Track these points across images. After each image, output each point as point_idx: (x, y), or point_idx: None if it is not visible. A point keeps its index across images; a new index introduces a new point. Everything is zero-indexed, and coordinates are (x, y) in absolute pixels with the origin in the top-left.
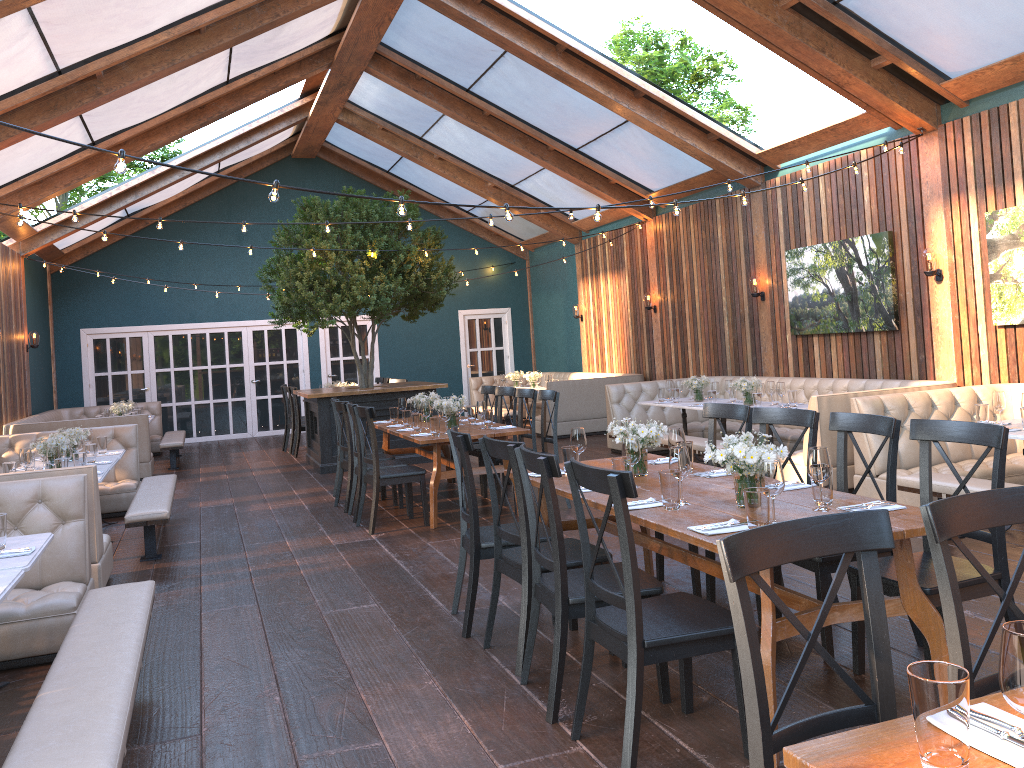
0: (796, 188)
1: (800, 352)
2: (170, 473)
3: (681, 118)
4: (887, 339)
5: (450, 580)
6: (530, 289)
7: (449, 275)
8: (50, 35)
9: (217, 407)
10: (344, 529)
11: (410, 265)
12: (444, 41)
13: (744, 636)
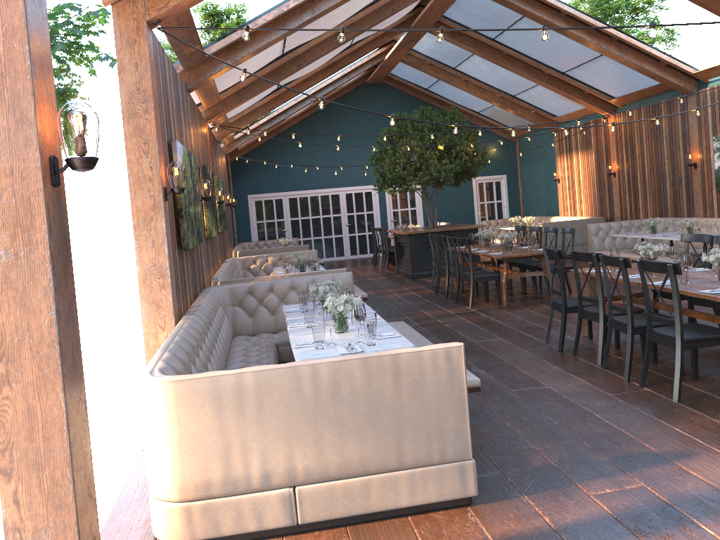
0: None
1: None
2: None
3: (641, 52)
4: None
5: (533, 329)
6: (519, 162)
7: (484, 158)
8: (288, 38)
9: (326, 241)
10: (452, 306)
11: (462, 153)
12: (483, 12)
13: None
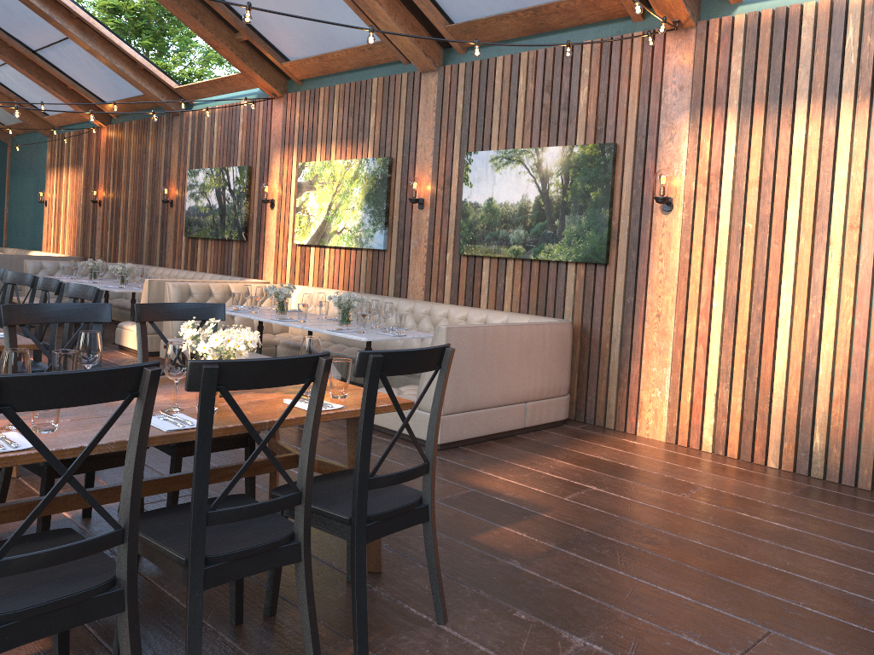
0: (201, 122)
1: (190, 251)
2: None
3: (113, 45)
4: (240, 247)
5: None
6: (9, 171)
7: None
8: None
9: None
10: None
11: None
12: None
13: None
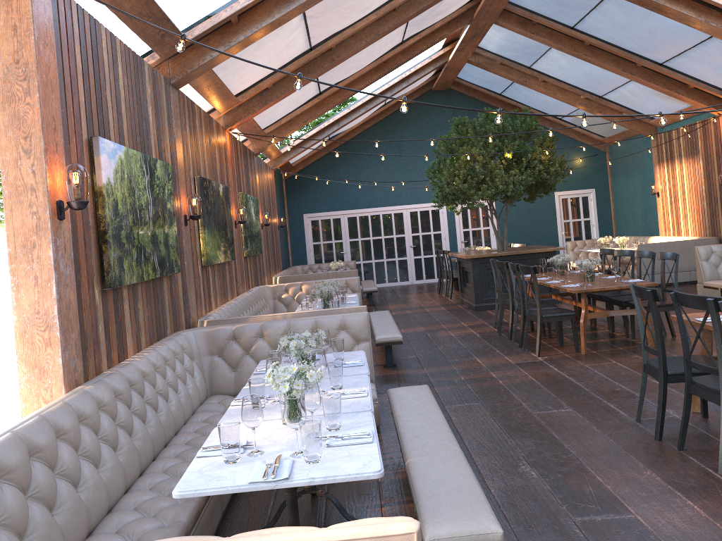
0: None
1: None
2: (370, 308)
3: None
4: None
5: (619, 395)
6: (610, 174)
7: (563, 167)
8: (311, 25)
9: (388, 264)
10: (514, 352)
11: (535, 161)
12: None
13: None
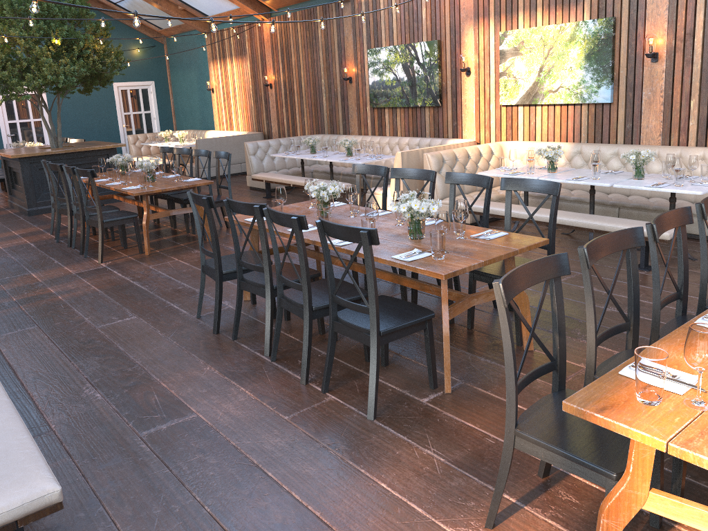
0: (376, 5)
1: (376, 119)
2: None
3: None
4: (433, 112)
5: (182, 293)
6: (169, 67)
7: (120, 59)
8: None
9: None
10: (76, 260)
11: (89, 51)
12: None
13: (508, 336)
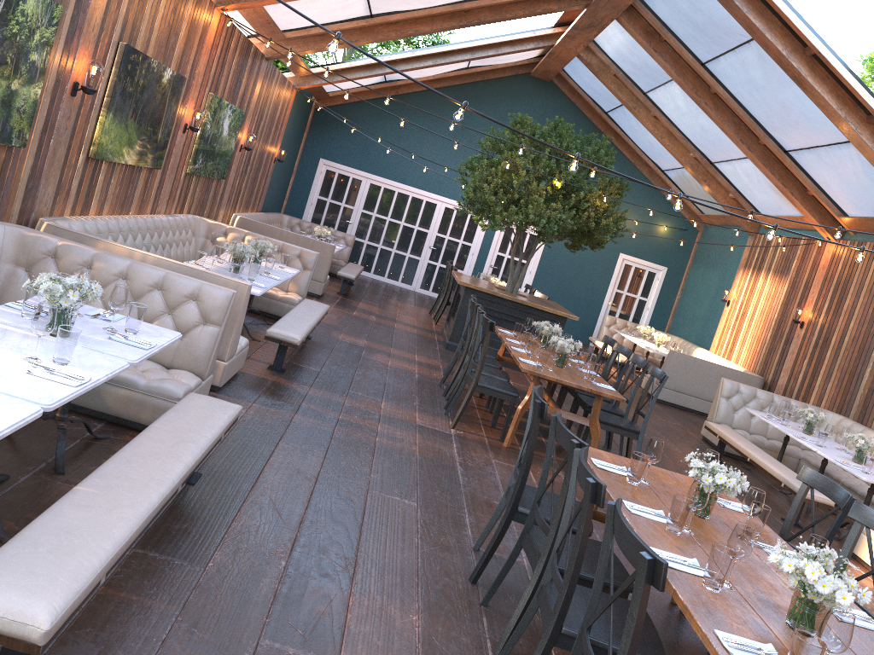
0: None
1: None
2: (336, 297)
3: None
4: None
5: (490, 510)
6: (692, 258)
7: (618, 225)
8: None
9: (396, 257)
10: (433, 412)
11: (586, 204)
12: (697, 13)
13: None
